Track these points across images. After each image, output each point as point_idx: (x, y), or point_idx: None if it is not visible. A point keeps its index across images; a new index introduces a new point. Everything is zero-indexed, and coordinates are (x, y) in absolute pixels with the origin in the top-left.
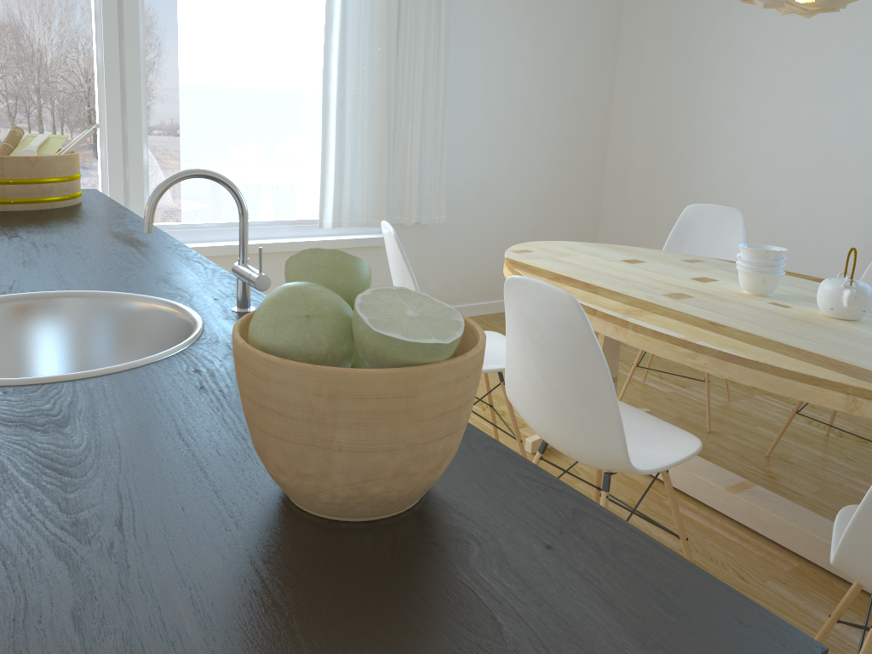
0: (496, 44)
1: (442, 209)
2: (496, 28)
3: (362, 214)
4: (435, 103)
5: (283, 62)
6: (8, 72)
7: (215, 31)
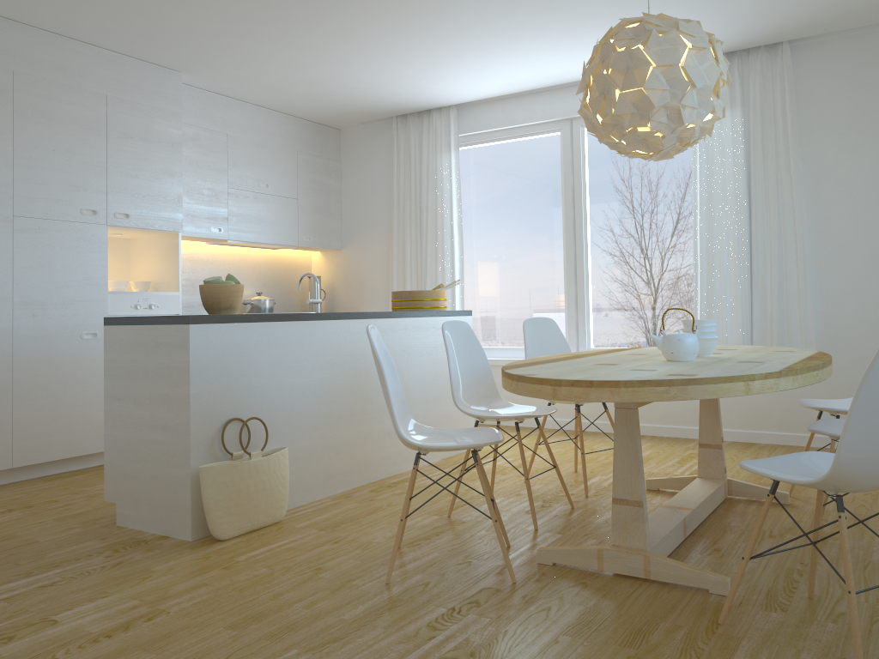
0: (870, 194)
1: (810, 341)
2: (867, 180)
3: (722, 342)
4: (795, 252)
5: (674, 240)
6: (525, 266)
7: (628, 227)
